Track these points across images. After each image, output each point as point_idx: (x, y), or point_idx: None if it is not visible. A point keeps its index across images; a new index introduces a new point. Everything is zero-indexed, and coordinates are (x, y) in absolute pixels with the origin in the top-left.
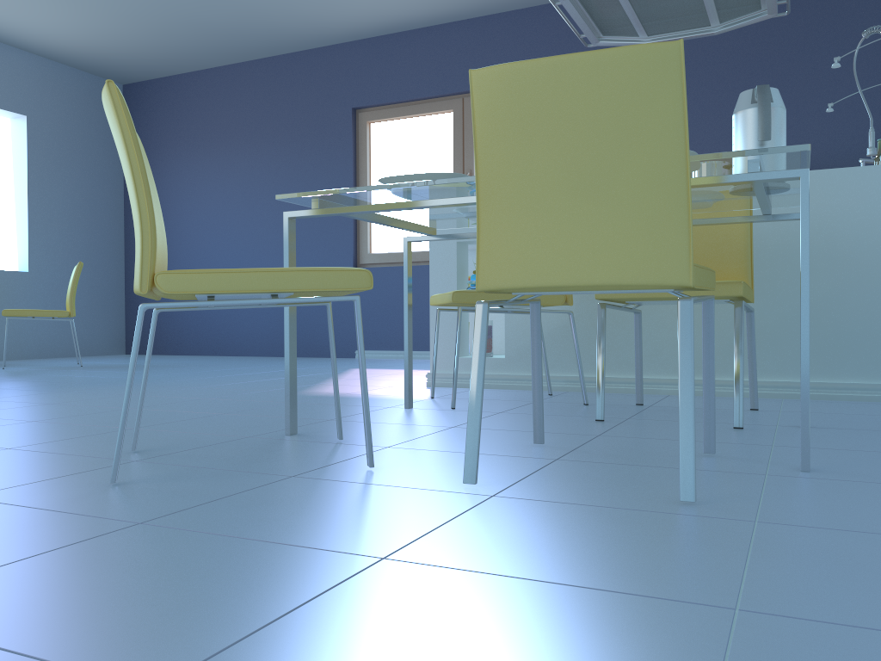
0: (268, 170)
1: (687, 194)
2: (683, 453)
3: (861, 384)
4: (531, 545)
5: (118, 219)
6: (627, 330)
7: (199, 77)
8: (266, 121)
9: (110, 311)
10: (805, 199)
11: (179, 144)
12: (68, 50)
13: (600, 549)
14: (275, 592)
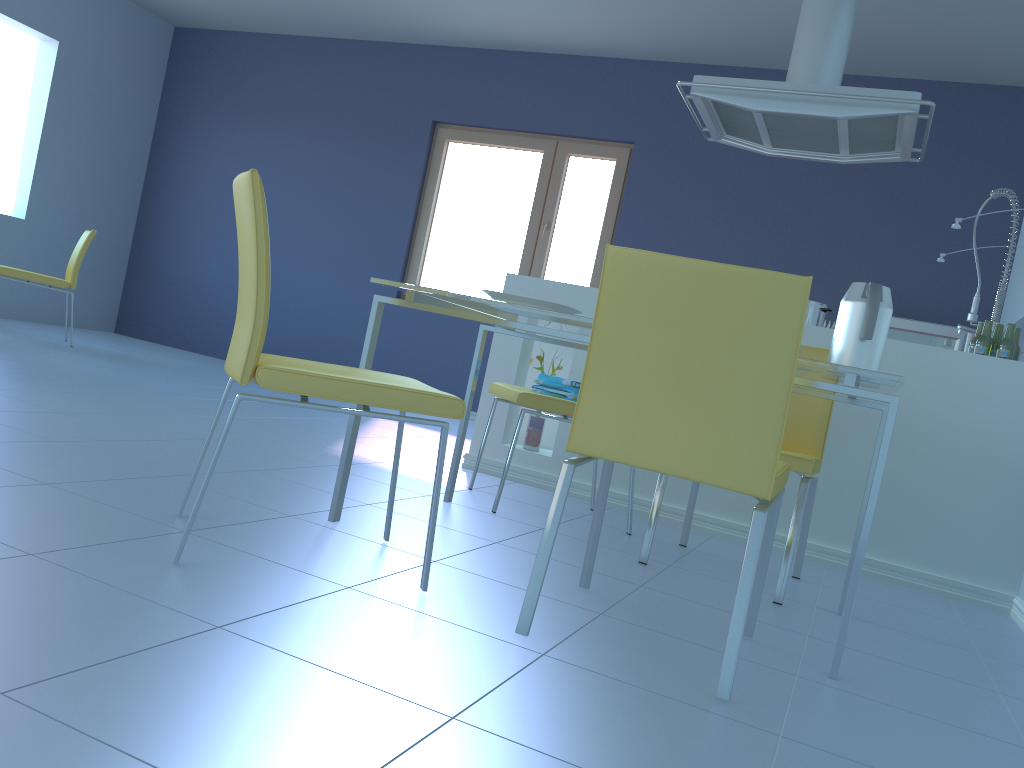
0: (323, 166)
1: (784, 414)
2: (728, 653)
3: (906, 568)
4: (582, 726)
5: (137, 179)
6: None
7: (265, 41)
8: (332, 111)
9: (107, 282)
10: (890, 425)
11: (226, 110)
12: None
13: (643, 743)
14: (365, 741)
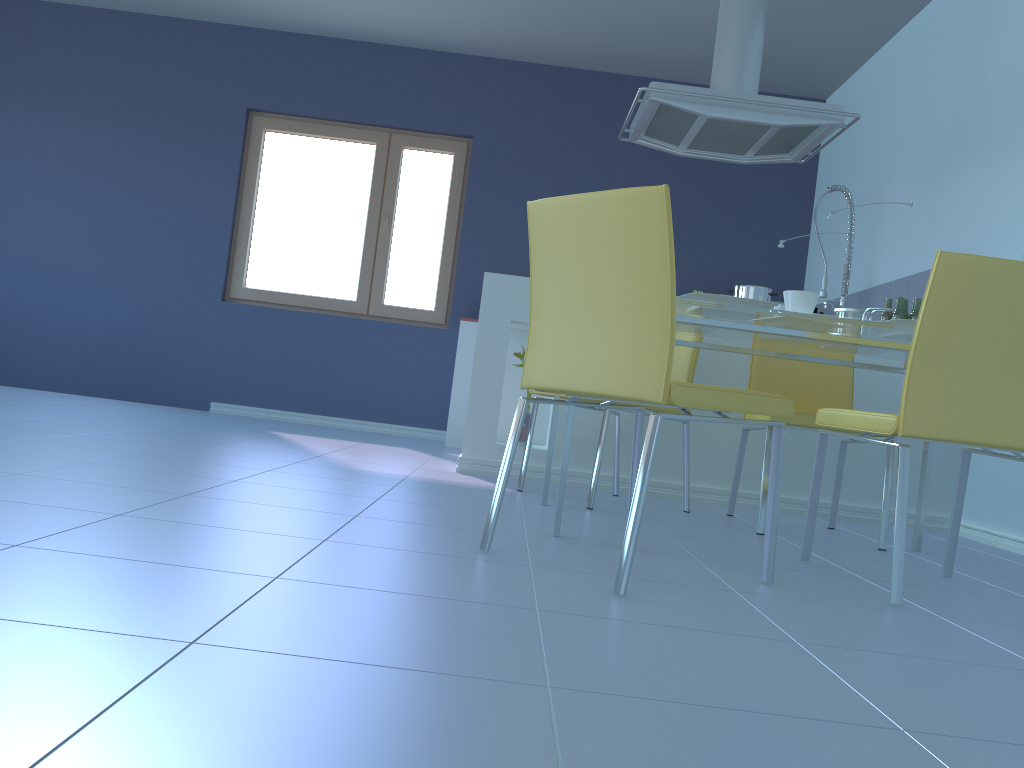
0: (112, 156)
1: None
2: None
3: (873, 509)
4: None
5: None
6: (679, 438)
7: (16, 7)
8: (117, 92)
9: None
10: None
11: None
12: None
13: None
14: None
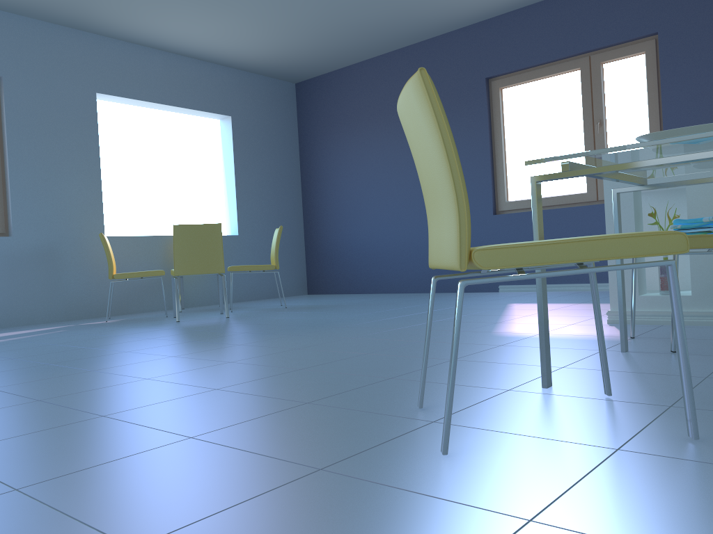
0: None
1: None
2: None
3: None
4: None
5: (297, 189)
6: None
7: (354, 70)
8: None
9: (295, 262)
10: None
11: (341, 125)
12: (258, 61)
13: None
14: None
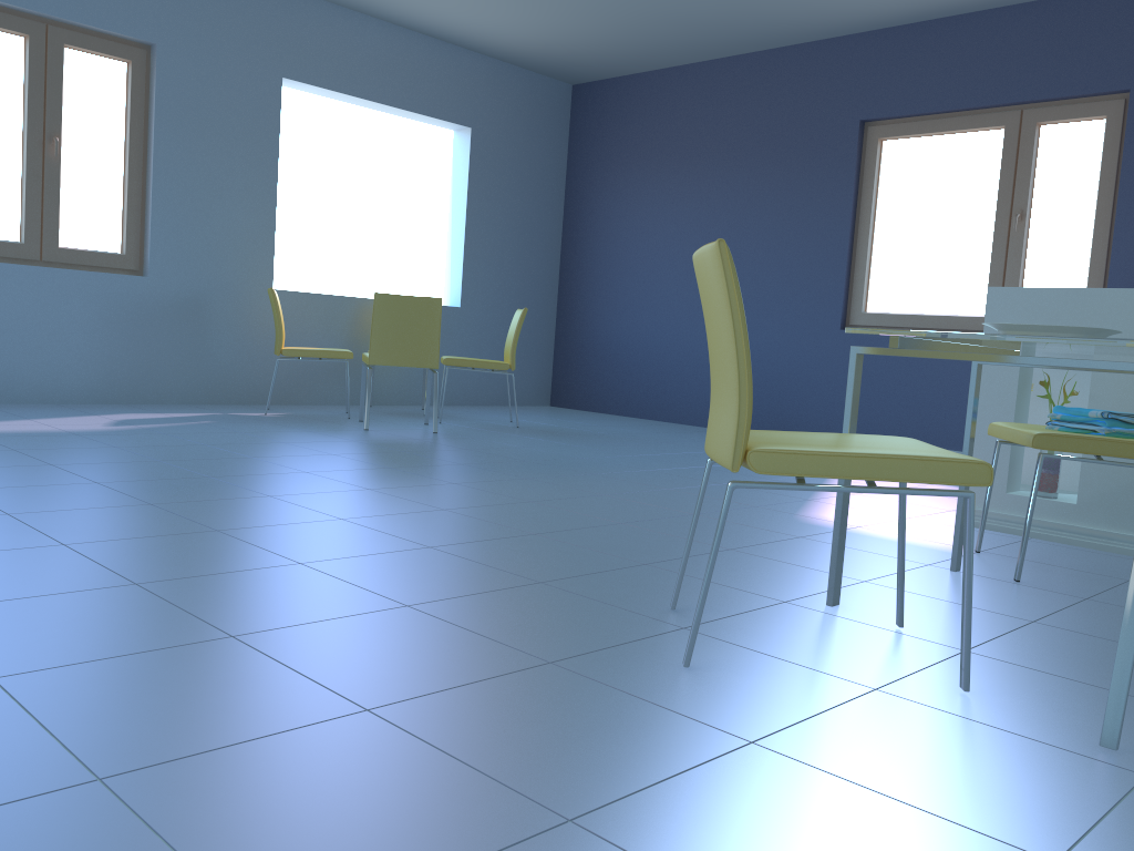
0: (741, 197)
1: None
2: None
3: None
4: None
5: (554, 247)
6: None
7: (664, 77)
8: (743, 135)
9: (538, 355)
10: None
11: (632, 159)
12: (521, 50)
13: None
14: None
